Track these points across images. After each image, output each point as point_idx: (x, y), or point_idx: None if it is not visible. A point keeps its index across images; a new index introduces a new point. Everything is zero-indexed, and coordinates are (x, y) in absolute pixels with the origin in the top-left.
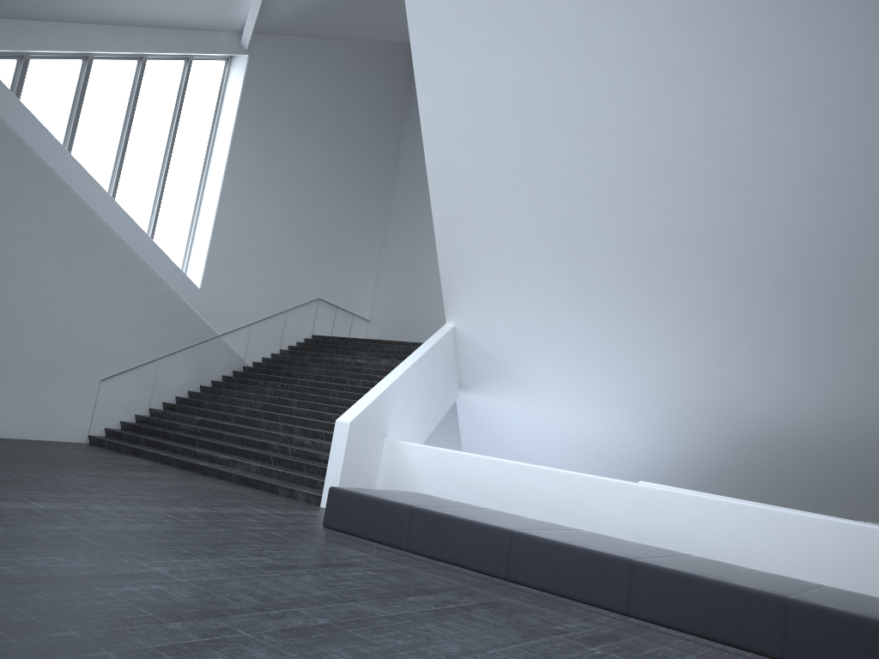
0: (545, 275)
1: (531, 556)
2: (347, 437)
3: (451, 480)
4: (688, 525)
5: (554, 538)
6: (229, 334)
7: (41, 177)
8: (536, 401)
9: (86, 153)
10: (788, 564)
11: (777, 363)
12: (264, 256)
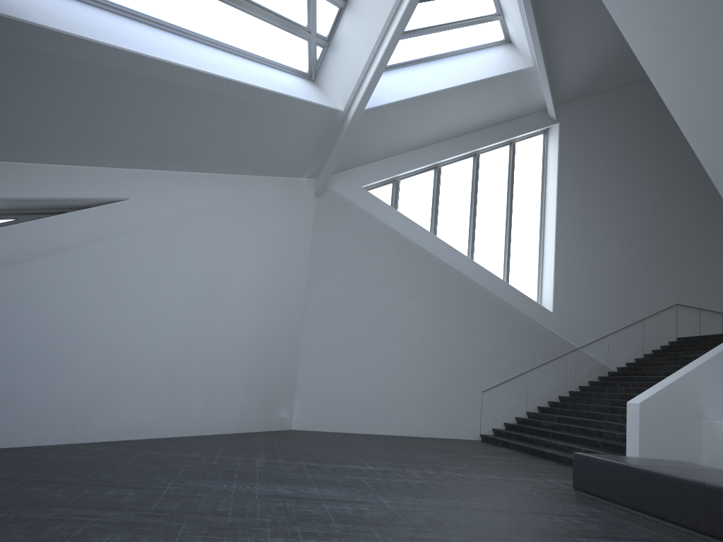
0: None
1: None
2: (638, 416)
3: None
4: None
5: None
6: (587, 345)
7: (415, 254)
8: None
9: (447, 230)
10: None
11: None
12: (609, 276)
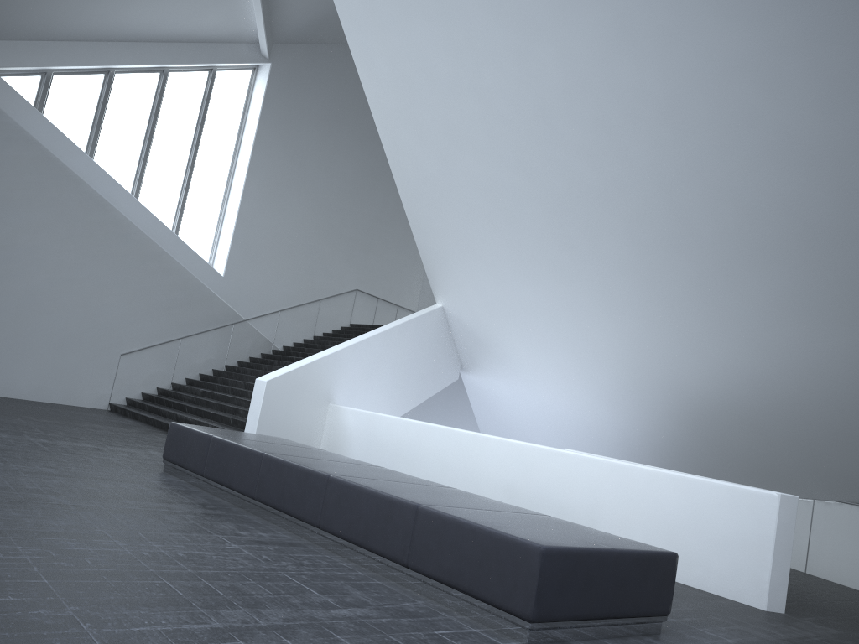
0: (492, 247)
1: (271, 476)
2: (263, 394)
3: (373, 441)
4: (549, 481)
5: (296, 460)
6: (256, 319)
7: (58, 175)
8: (520, 379)
9: (110, 155)
10: (629, 519)
11: (691, 323)
12: (293, 248)
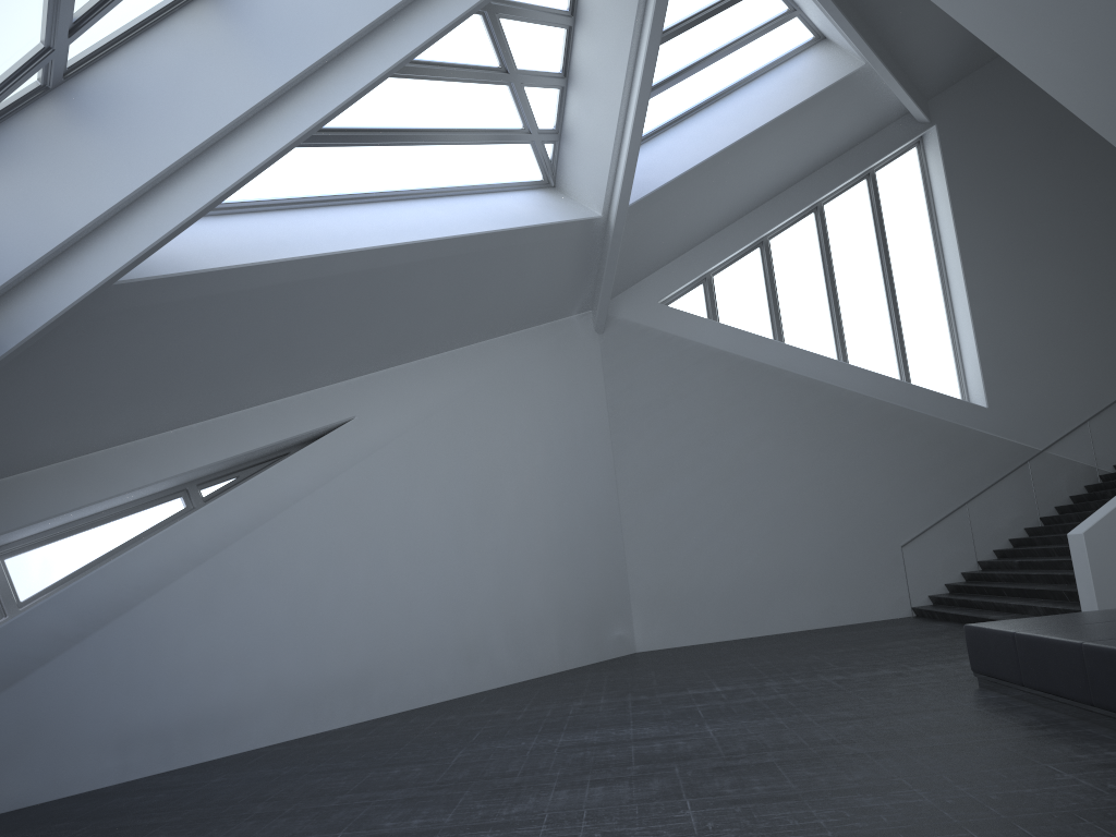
0: None
1: (1101, 671)
2: (1086, 551)
3: None
4: None
5: None
6: (1056, 444)
7: (756, 375)
8: None
9: (798, 328)
10: None
11: None
12: (1069, 332)
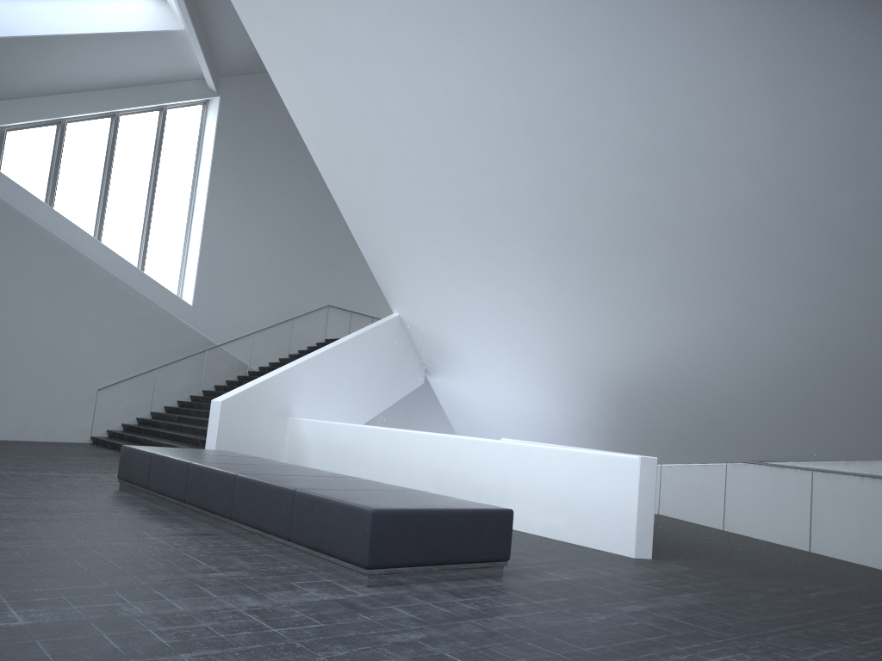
0: (427, 257)
1: (197, 481)
2: (219, 414)
3: (326, 448)
4: (468, 467)
5: (217, 466)
6: (229, 343)
7: (20, 225)
8: (476, 377)
9: (69, 201)
10: (531, 493)
11: (596, 313)
12: (260, 272)
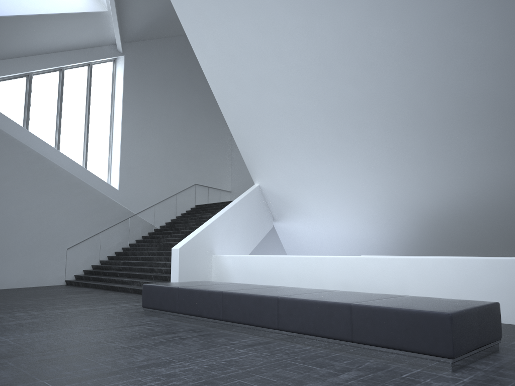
0: (292, 145)
1: (232, 304)
2: (178, 256)
3: (247, 273)
4: (370, 276)
5: (245, 292)
6: (142, 212)
7: (10, 144)
8: (313, 220)
9: (38, 127)
10: (427, 289)
11: (425, 170)
12: (156, 166)
